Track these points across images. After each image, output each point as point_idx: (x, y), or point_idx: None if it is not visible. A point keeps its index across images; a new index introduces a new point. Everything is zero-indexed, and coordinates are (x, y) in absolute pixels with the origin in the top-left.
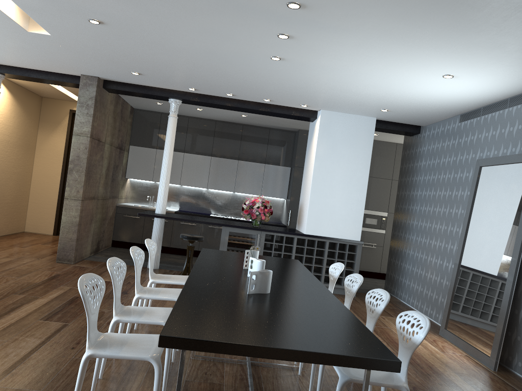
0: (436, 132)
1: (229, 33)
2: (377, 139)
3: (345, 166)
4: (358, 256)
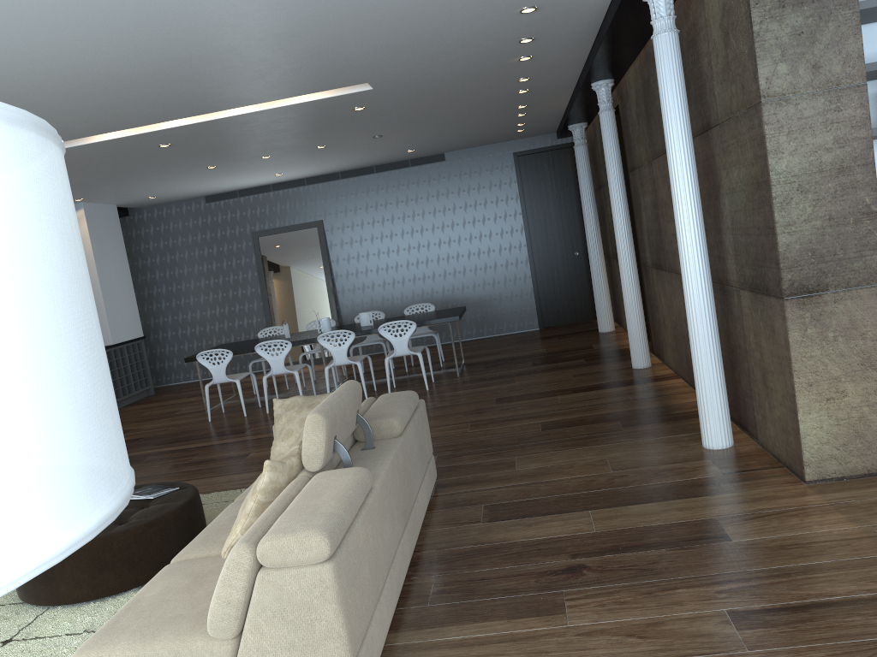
0: (166, 213)
1: (237, 155)
2: None
3: (114, 261)
4: (145, 353)
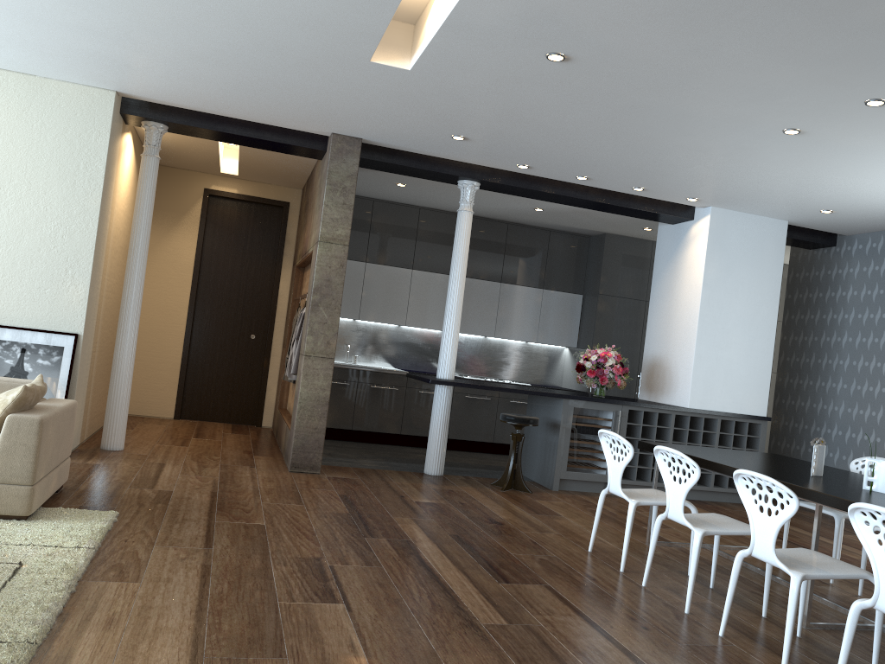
0: (882, 246)
1: (781, 92)
2: None
3: (746, 297)
4: (761, 441)
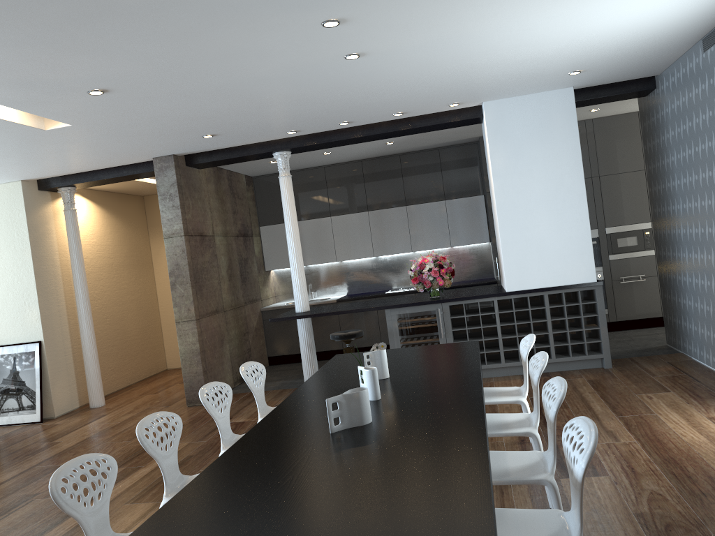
0: (677, 79)
1: (260, 47)
2: (604, 115)
3: (543, 174)
4: (600, 306)
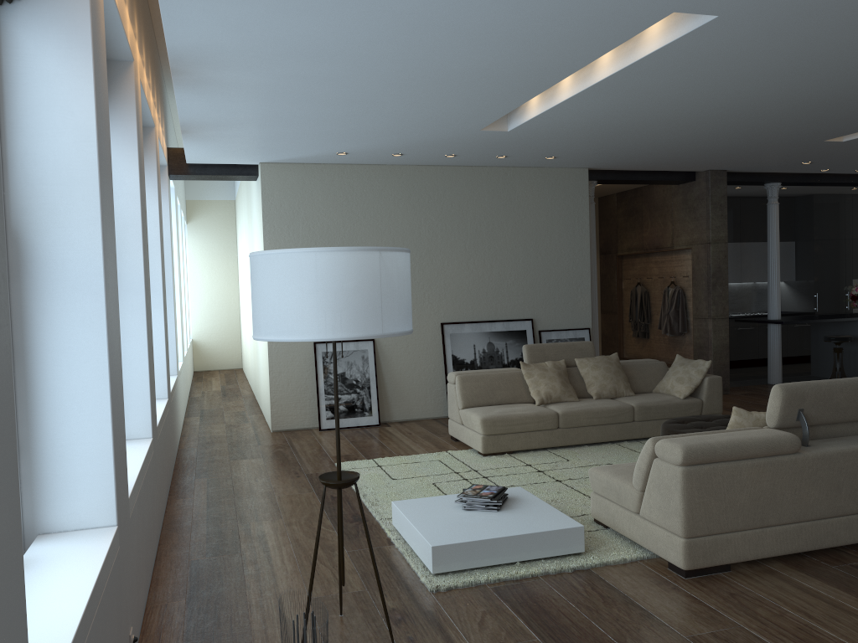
0: None
1: None
2: None
3: None
4: None
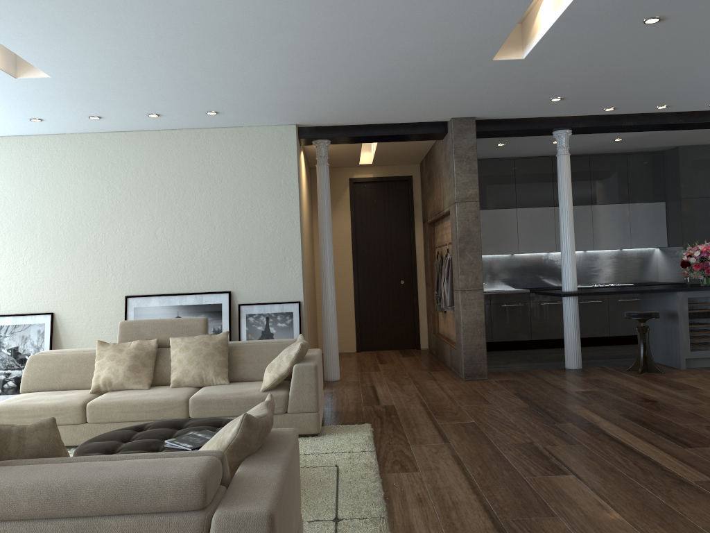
0: None
1: None
2: None
3: None
4: None
